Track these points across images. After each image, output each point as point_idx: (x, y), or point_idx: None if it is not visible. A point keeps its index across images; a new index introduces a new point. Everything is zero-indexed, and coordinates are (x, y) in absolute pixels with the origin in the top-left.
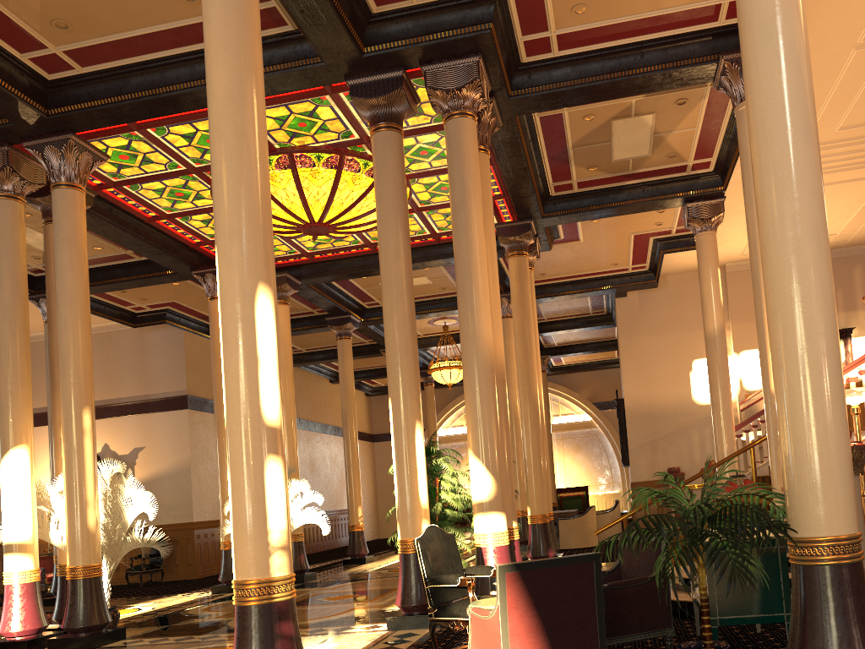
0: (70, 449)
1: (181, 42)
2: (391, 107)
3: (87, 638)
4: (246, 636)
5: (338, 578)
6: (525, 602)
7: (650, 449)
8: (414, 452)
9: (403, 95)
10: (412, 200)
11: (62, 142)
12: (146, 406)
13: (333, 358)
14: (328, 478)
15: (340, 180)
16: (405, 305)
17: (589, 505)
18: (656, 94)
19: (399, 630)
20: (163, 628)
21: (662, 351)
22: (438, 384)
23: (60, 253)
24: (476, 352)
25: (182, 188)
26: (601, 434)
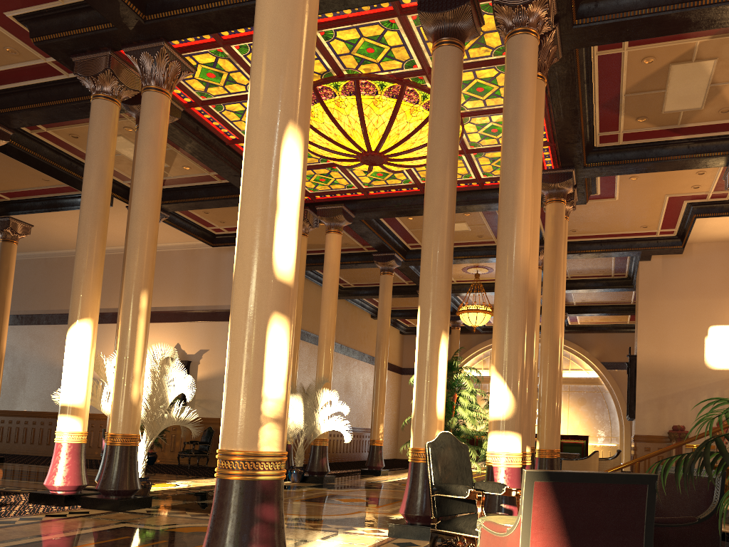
0: (125, 326)
1: None
2: (455, 23)
3: (115, 501)
4: (221, 514)
5: (353, 484)
6: (555, 522)
7: (656, 406)
8: (436, 362)
9: (469, 11)
10: (463, 141)
11: (156, 49)
12: (214, 315)
13: (375, 295)
14: (359, 399)
15: (398, 110)
16: (446, 216)
17: (587, 454)
18: (723, 35)
19: (399, 538)
20: (187, 503)
21: (679, 315)
22: (464, 330)
23: (141, 149)
24: (510, 268)
25: None
26: (605, 391)
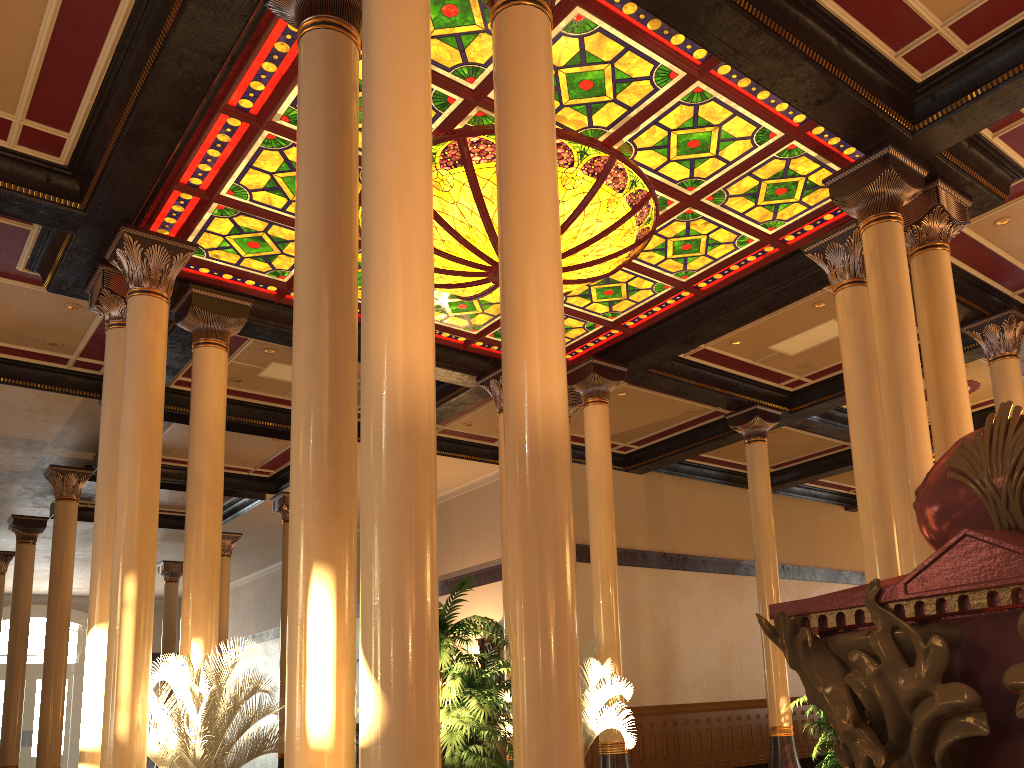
0: (108, 629)
1: (93, 40)
2: None
3: None
4: None
5: None
6: None
7: None
8: (303, 629)
9: None
10: (664, 186)
11: (122, 240)
12: None
13: (810, 475)
14: None
15: (477, 181)
16: (311, 337)
17: None
18: None
19: None
20: None
21: None
22: None
23: (123, 378)
24: (366, 402)
25: (359, 269)
26: None
